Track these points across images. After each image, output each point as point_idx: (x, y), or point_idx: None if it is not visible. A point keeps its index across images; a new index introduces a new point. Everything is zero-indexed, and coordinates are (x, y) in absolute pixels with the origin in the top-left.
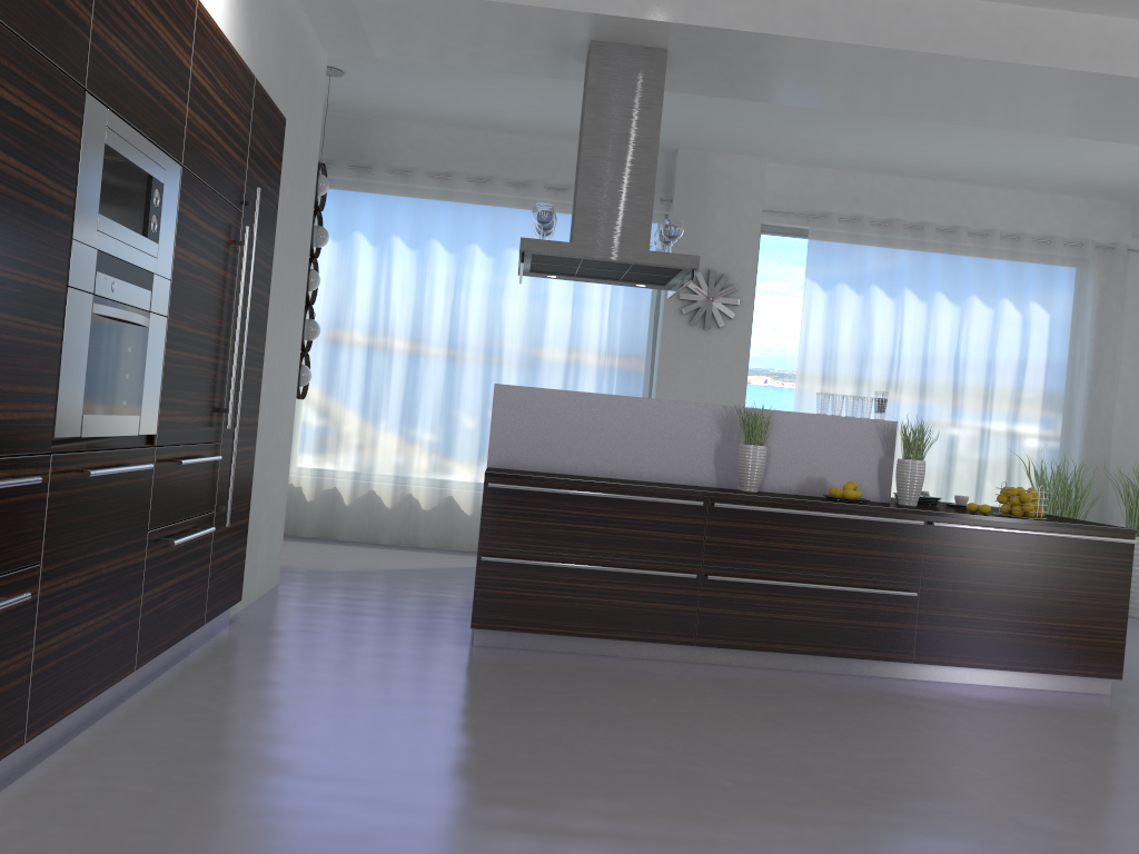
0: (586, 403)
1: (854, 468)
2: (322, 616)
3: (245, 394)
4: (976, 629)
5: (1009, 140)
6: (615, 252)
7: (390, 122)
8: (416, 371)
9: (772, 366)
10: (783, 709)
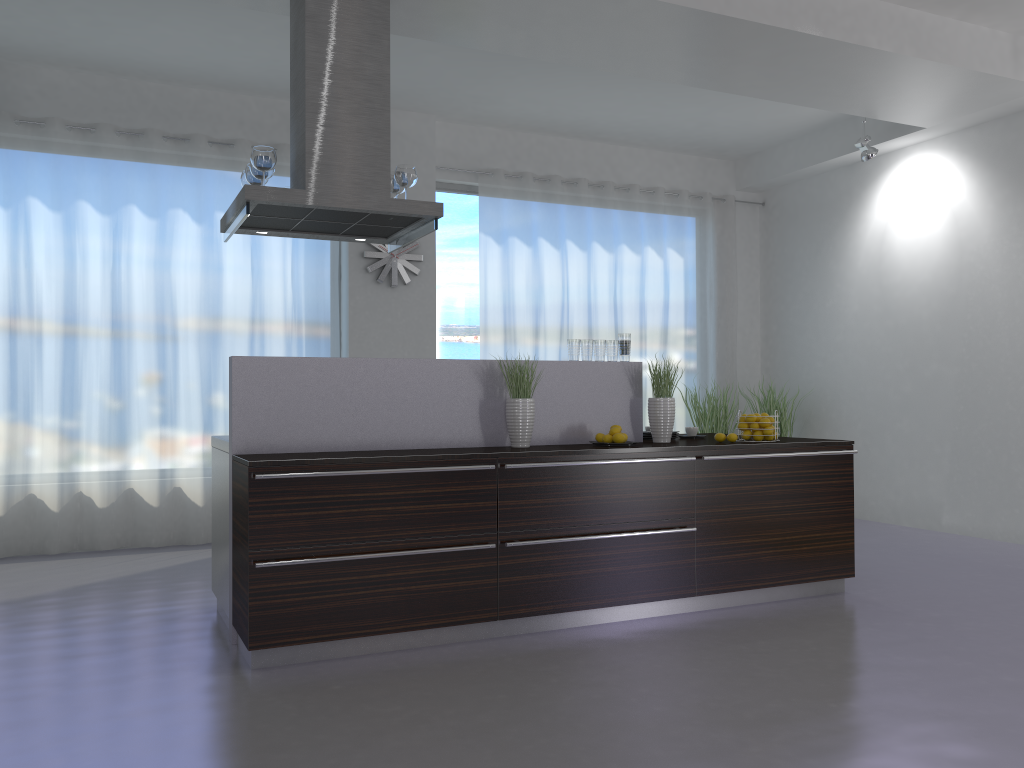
0: (341, 369)
1: (610, 412)
2: (34, 669)
3: None
4: (743, 553)
5: (659, 100)
6: (354, 201)
7: (12, 64)
8: (74, 352)
9: (455, 319)
10: (629, 676)
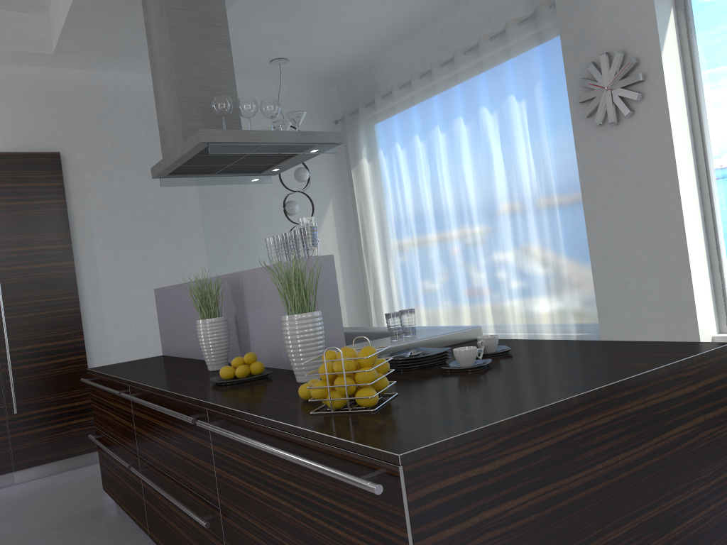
0: (177, 293)
1: None
2: None
3: (42, 329)
4: None
5: None
6: (174, 154)
7: (381, 60)
8: (426, 243)
9: None
10: None
